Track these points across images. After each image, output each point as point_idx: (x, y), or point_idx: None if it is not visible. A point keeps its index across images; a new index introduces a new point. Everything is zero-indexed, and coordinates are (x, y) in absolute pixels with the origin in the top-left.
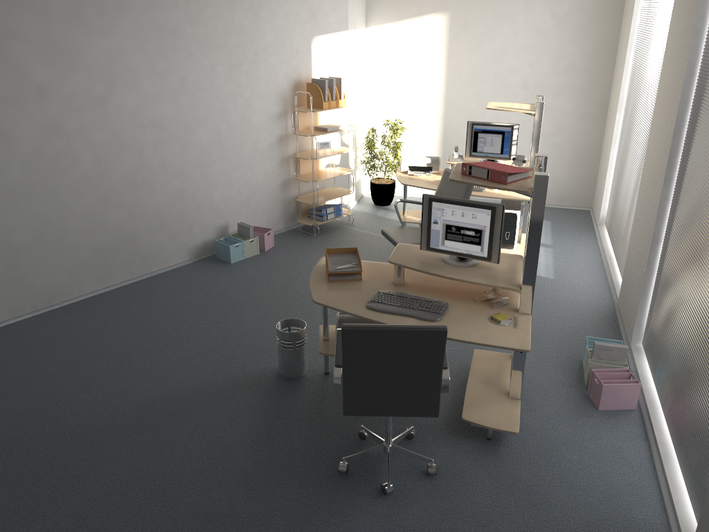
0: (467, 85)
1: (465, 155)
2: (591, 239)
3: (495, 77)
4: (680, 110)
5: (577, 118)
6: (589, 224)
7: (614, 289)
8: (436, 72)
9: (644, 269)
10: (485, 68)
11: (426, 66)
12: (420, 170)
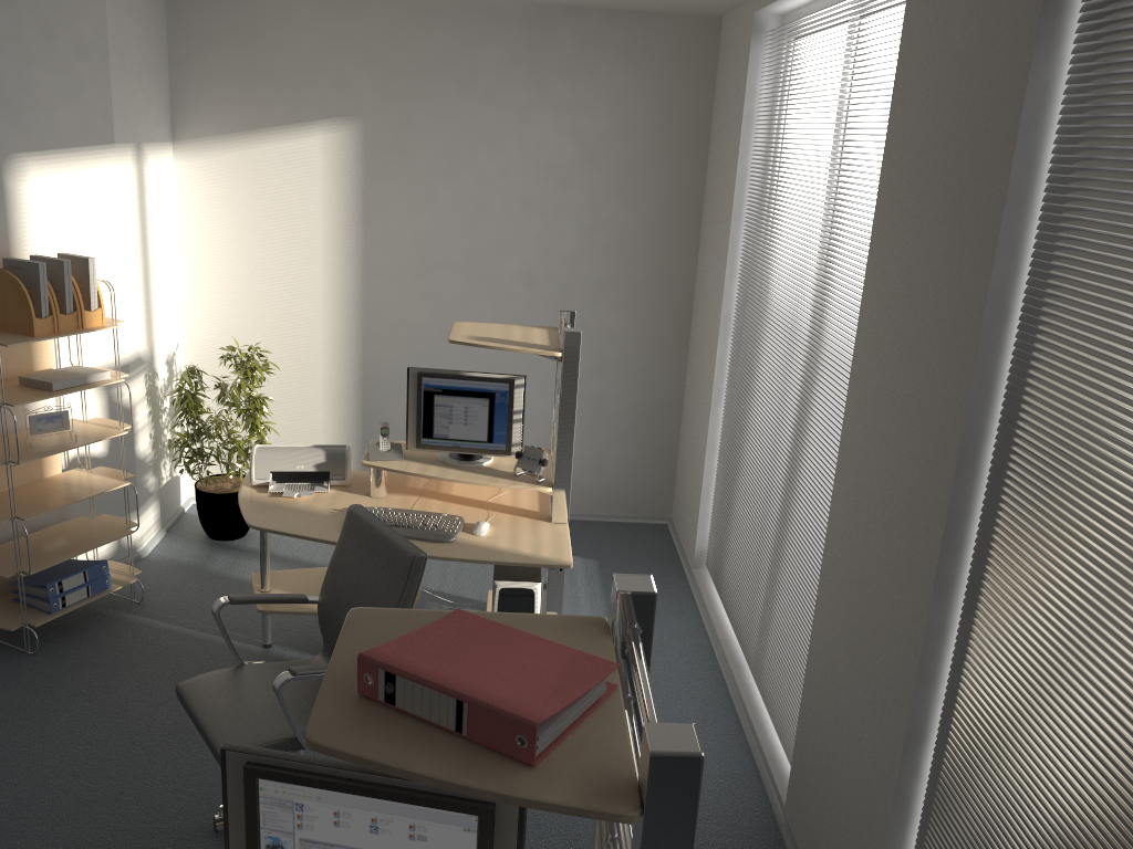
0: (409, 274)
1: (407, 444)
2: (685, 604)
3: (466, 258)
4: (975, 405)
5: (635, 345)
6: (673, 561)
7: (766, 766)
8: (340, 244)
9: (887, 804)
10: (445, 241)
11: (316, 232)
12: (301, 480)
